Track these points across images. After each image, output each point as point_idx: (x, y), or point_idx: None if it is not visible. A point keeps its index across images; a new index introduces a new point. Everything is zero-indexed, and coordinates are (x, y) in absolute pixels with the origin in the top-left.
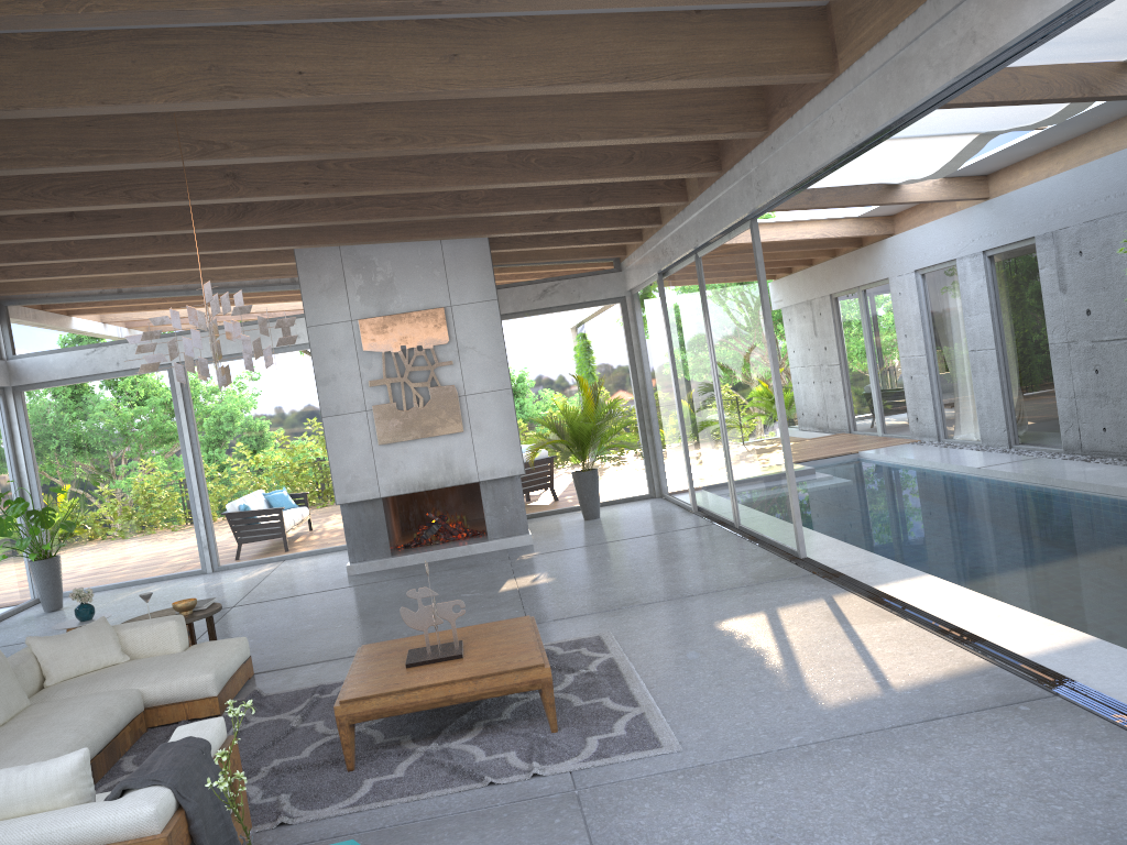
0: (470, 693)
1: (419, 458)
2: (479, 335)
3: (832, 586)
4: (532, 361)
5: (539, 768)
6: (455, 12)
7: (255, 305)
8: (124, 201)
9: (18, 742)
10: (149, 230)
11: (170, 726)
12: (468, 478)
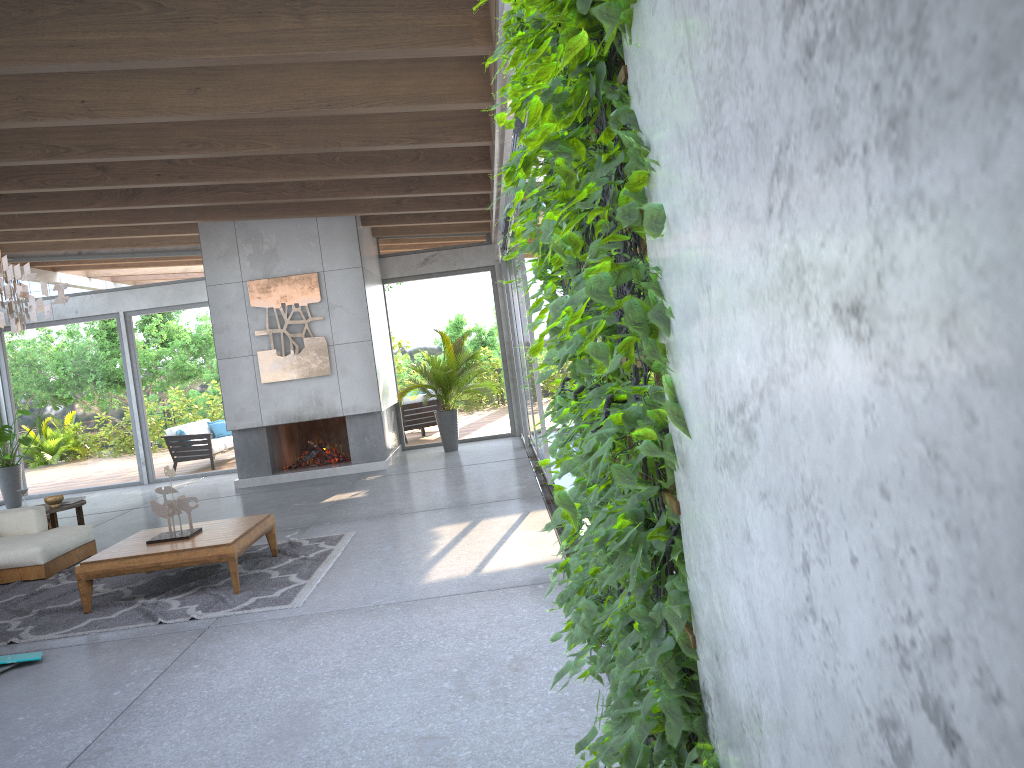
0: (174, 562)
1: (295, 395)
2: (346, 295)
3: (540, 505)
4: (414, 318)
5: (198, 614)
6: (140, 68)
7: (188, 266)
8: (20, 188)
9: None
10: (59, 208)
11: (8, 585)
12: (334, 412)
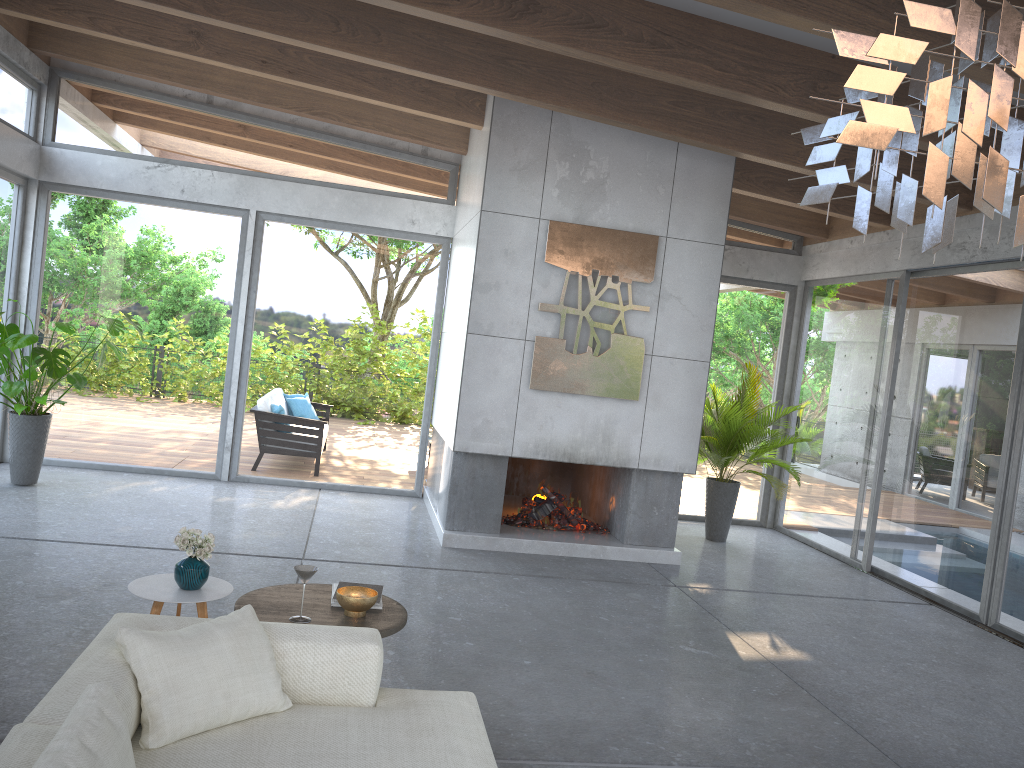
0: None
1: (574, 419)
2: (689, 283)
3: None
4: None
5: None
6: None
7: (371, 169)
8: None
9: None
10: None
11: None
12: (625, 460)
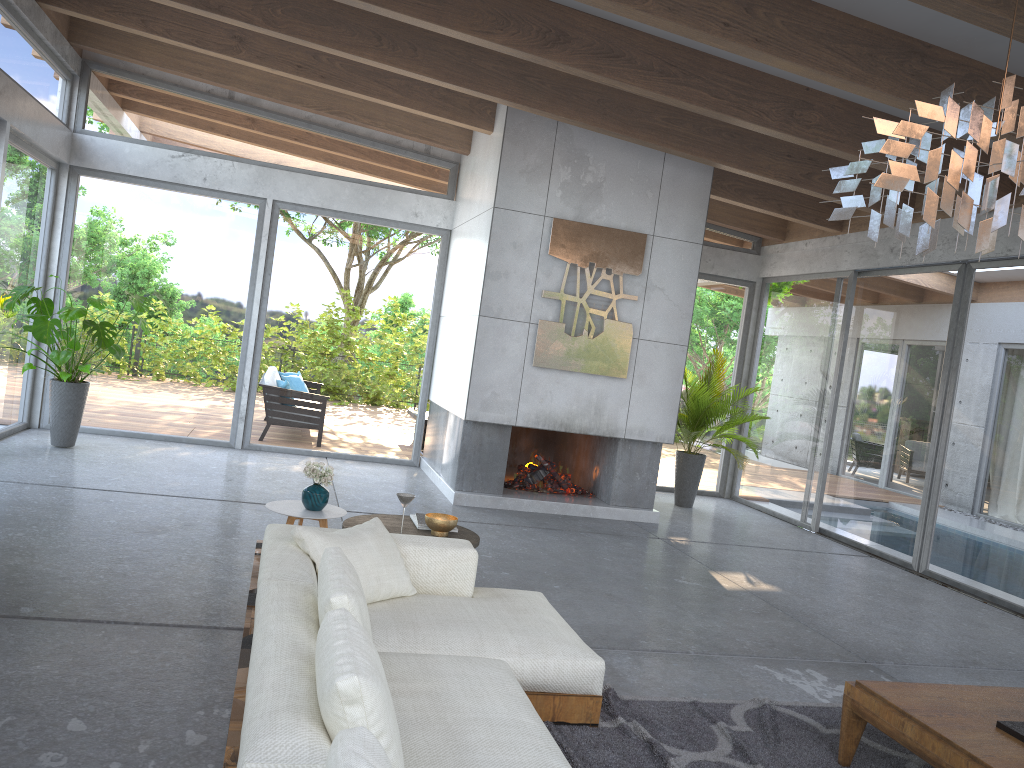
0: None
1: (570, 394)
2: (672, 277)
3: None
4: None
5: None
6: None
7: (379, 165)
8: None
9: (474, 756)
10: (436, 22)
11: None
12: (614, 431)
